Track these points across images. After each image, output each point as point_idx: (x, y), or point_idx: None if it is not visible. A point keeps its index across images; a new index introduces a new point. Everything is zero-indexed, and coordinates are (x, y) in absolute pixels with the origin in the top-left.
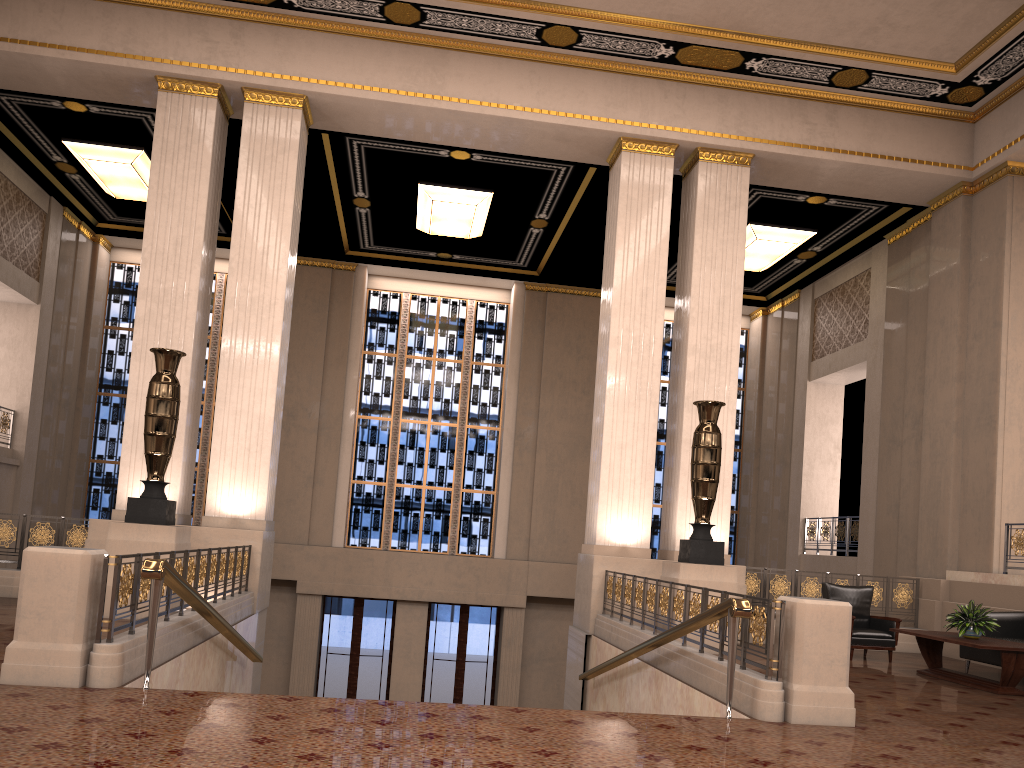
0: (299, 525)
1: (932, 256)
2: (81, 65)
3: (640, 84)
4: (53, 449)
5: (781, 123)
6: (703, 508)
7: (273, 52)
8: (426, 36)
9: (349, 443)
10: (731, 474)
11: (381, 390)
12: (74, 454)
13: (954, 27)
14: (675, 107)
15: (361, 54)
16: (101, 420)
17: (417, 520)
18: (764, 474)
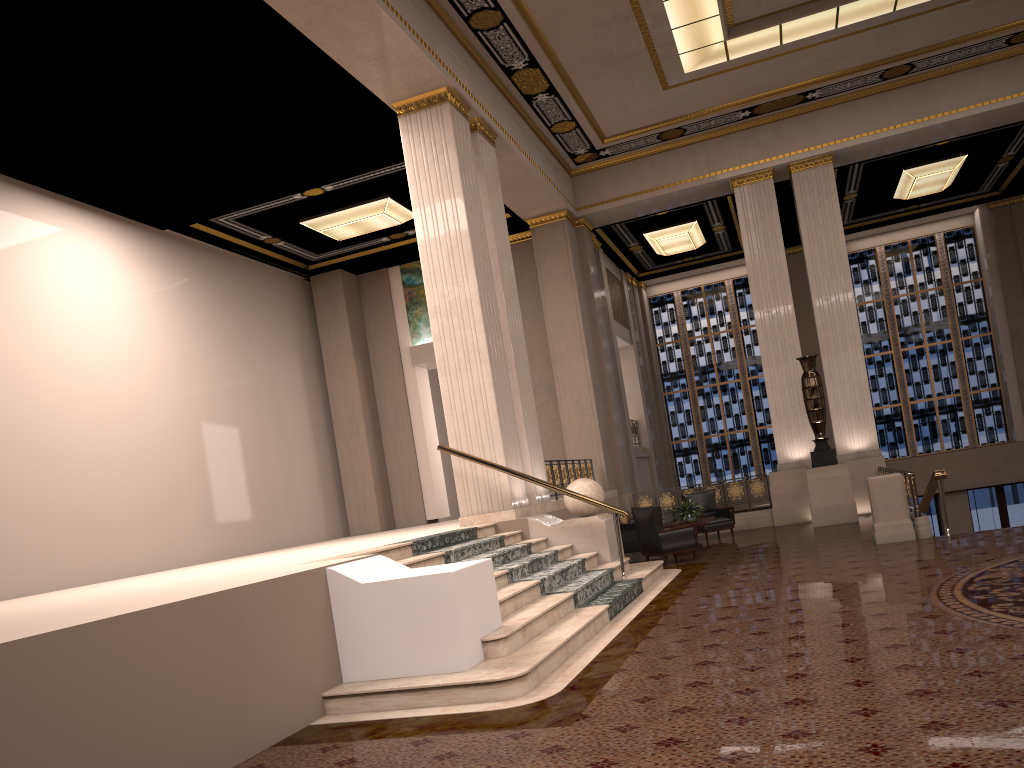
0: None
1: None
2: (682, 191)
3: None
4: (655, 440)
5: None
6: None
7: (804, 133)
8: (913, 77)
9: None
10: None
11: (877, 331)
12: (664, 441)
13: None
14: None
15: (867, 109)
16: (670, 412)
17: (935, 427)
18: None
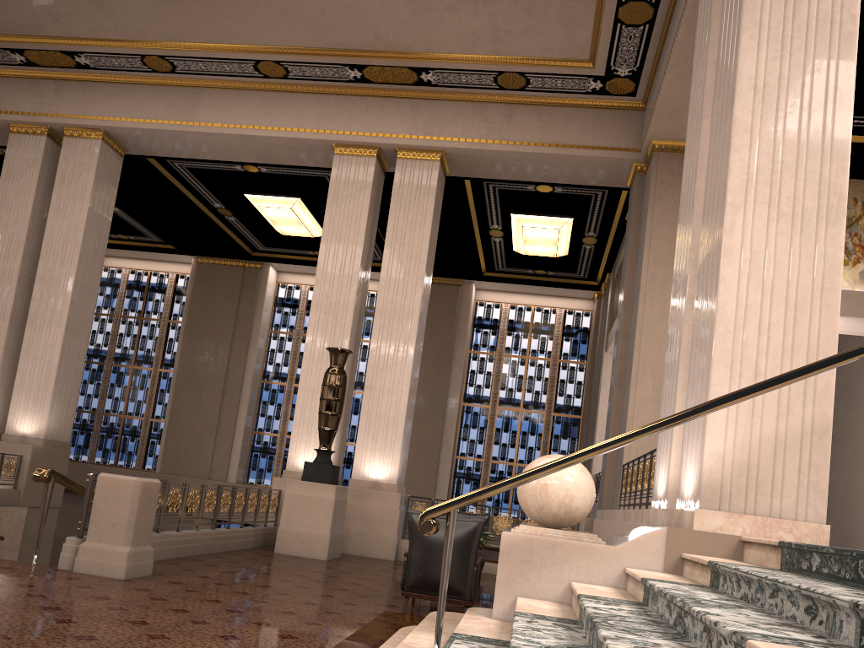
0: (203, 463)
1: (626, 230)
2: None
3: (347, 101)
4: None
5: (464, 123)
6: (322, 436)
7: (81, 100)
8: (186, 79)
9: (246, 401)
10: (404, 416)
11: (281, 361)
12: None
13: (559, 28)
14: (374, 117)
15: (140, 96)
16: (82, 380)
17: None
18: (588, 437)
